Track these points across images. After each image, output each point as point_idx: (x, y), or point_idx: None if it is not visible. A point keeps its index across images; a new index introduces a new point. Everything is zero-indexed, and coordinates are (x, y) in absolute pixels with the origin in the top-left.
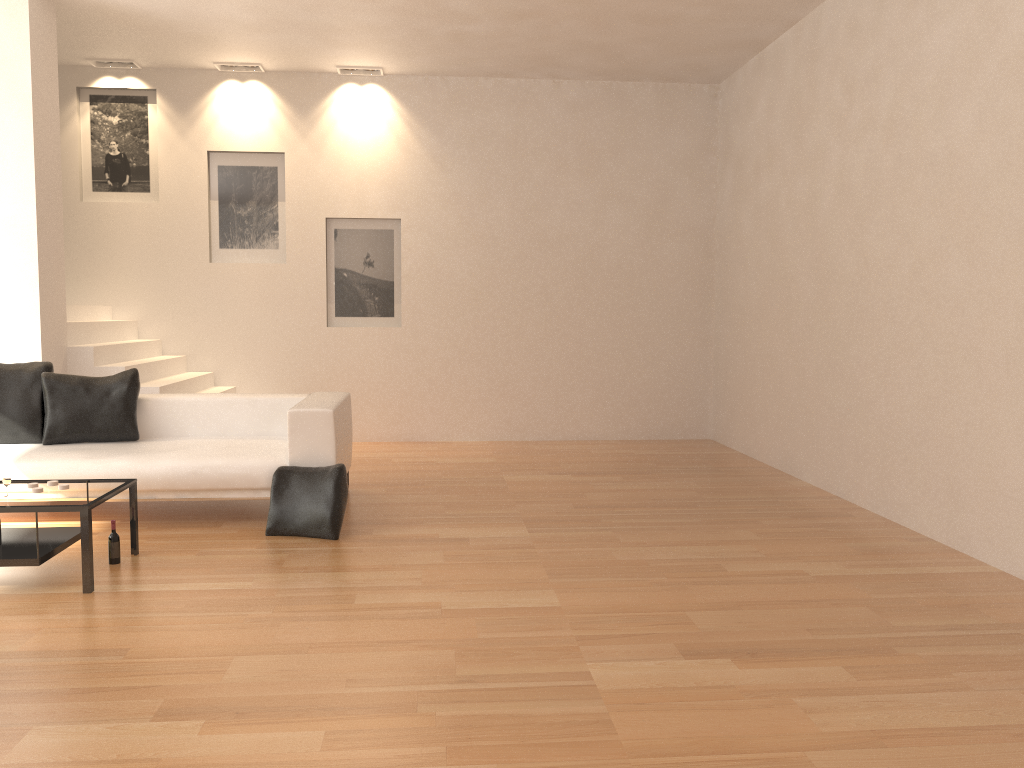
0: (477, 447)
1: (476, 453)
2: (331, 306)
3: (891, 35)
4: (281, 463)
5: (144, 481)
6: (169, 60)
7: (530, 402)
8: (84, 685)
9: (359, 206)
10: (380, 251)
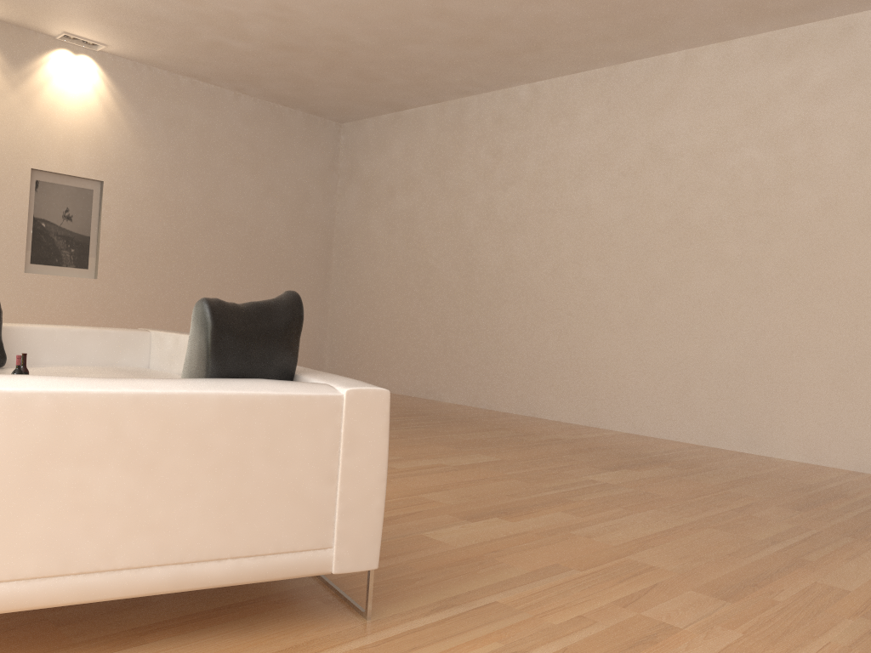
0: None
1: None
2: (28, 253)
3: (536, 131)
4: None
5: None
6: None
7: None
8: None
9: (66, 163)
10: (80, 207)
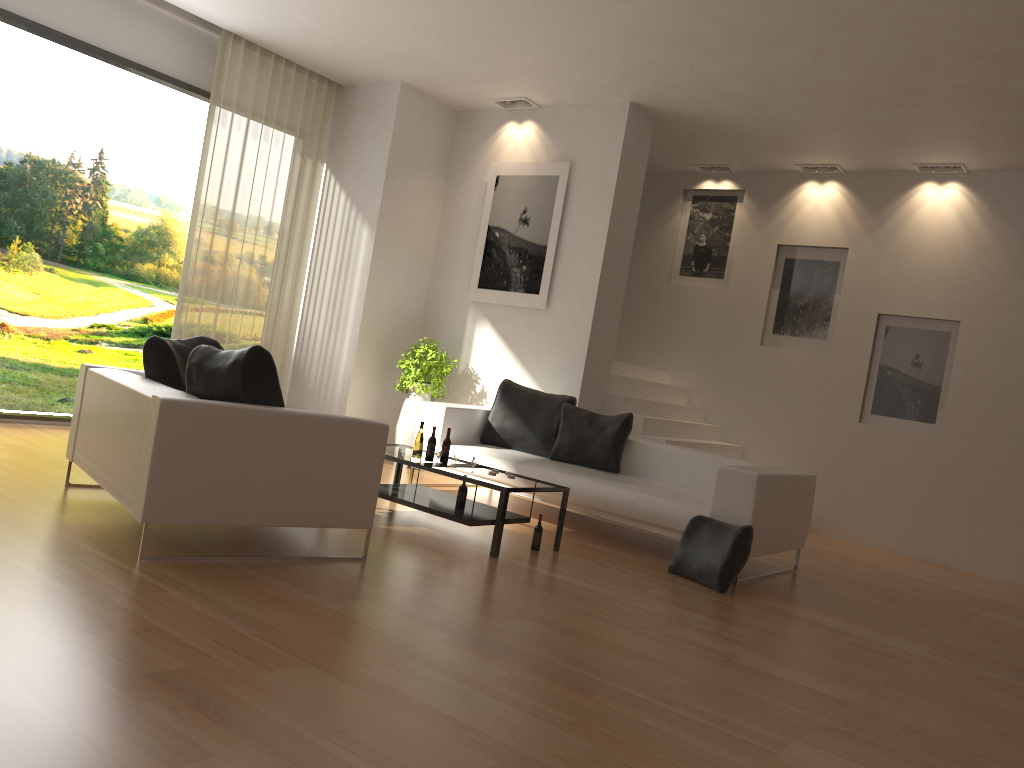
0: (999, 585)
1: (988, 589)
2: (867, 402)
3: None
4: (702, 513)
5: (593, 499)
6: (756, 164)
7: None
8: (415, 593)
9: (915, 304)
10: (931, 353)
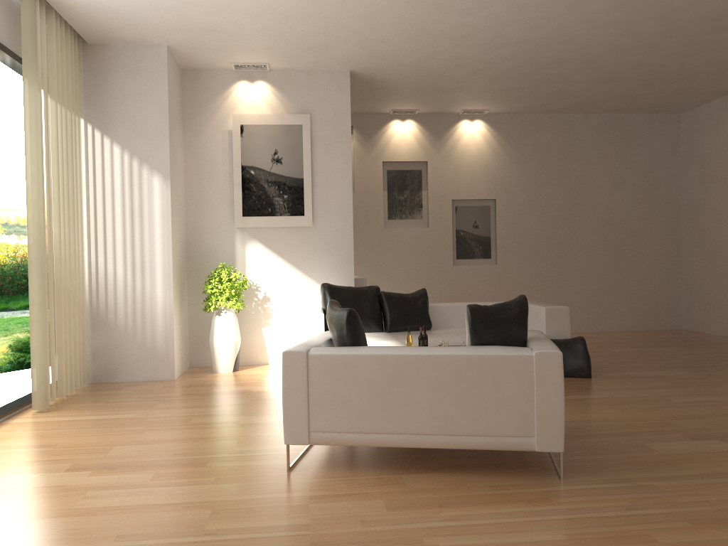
0: None
1: None
2: (454, 253)
3: None
4: None
5: None
6: (366, 109)
7: (574, 309)
8: (625, 431)
9: (471, 192)
10: (482, 219)
